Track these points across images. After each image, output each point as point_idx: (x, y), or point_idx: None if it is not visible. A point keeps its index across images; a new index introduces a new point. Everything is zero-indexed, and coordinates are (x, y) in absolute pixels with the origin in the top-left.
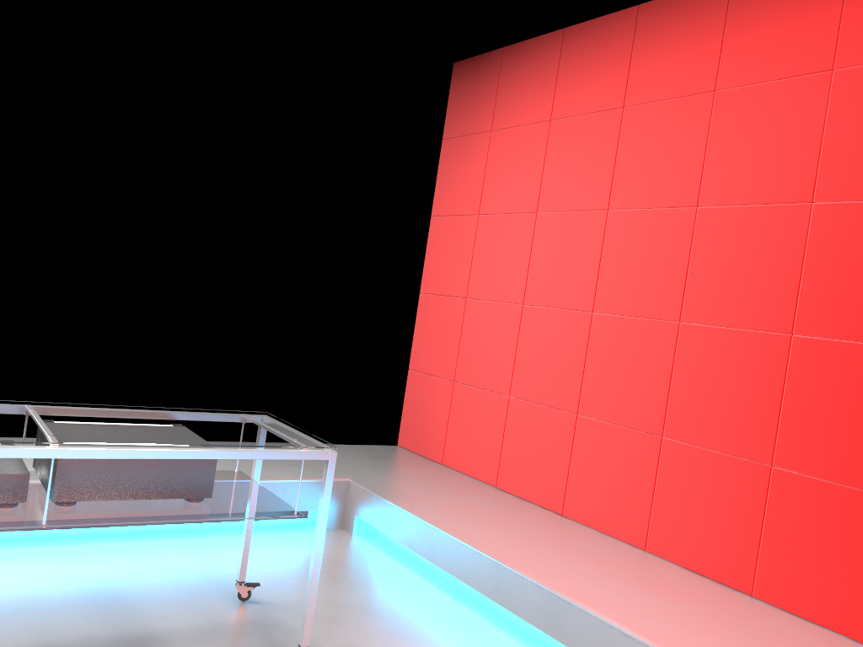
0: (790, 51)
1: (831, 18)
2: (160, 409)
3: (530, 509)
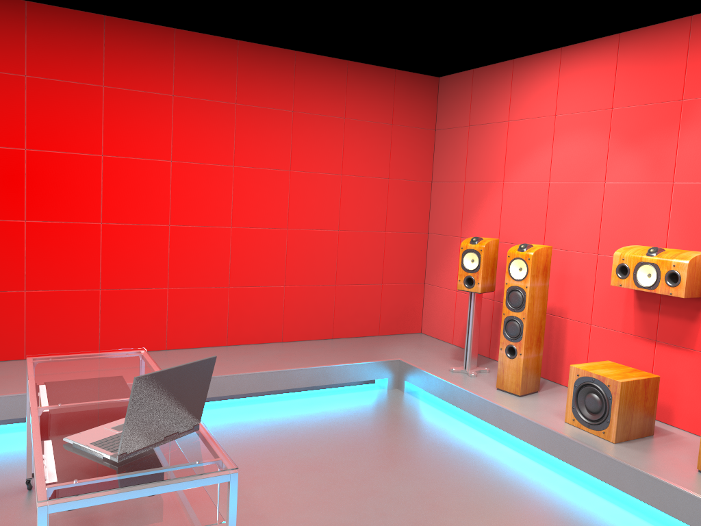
0: (149, 78)
1: (169, 67)
2: (36, 377)
3: (5, 364)
